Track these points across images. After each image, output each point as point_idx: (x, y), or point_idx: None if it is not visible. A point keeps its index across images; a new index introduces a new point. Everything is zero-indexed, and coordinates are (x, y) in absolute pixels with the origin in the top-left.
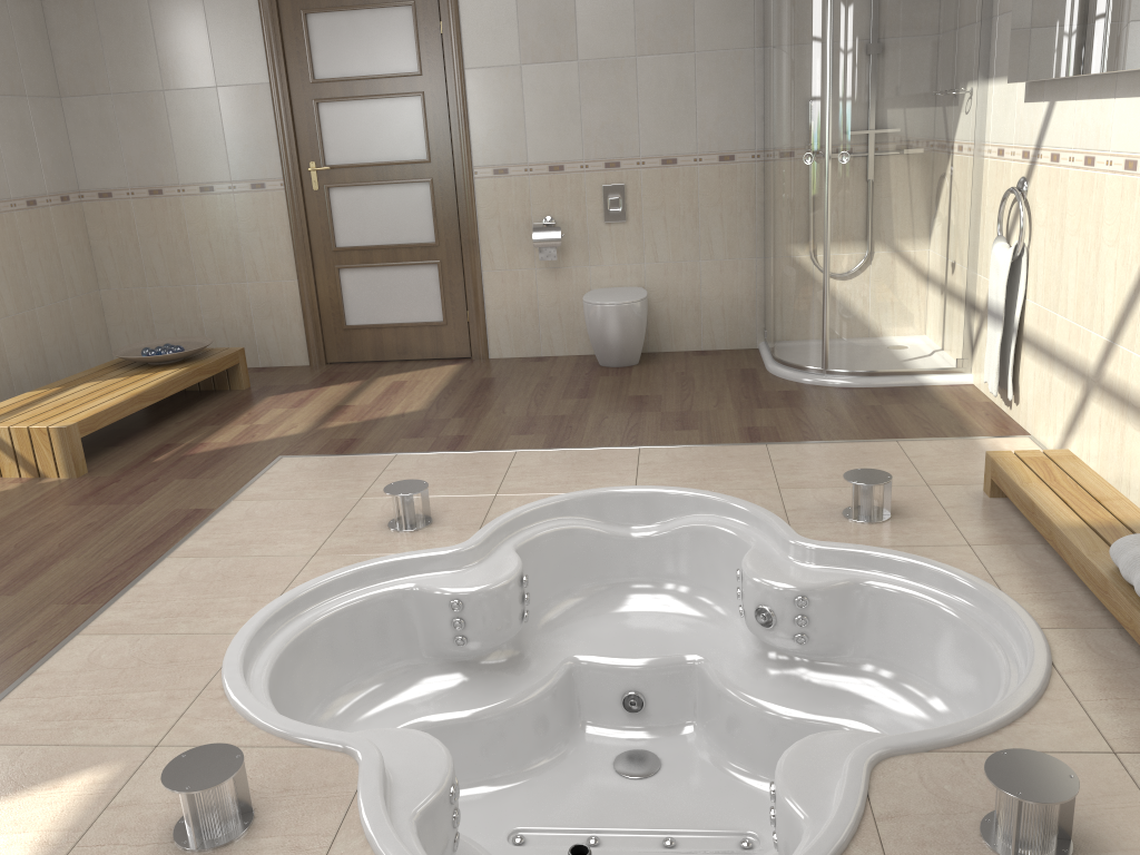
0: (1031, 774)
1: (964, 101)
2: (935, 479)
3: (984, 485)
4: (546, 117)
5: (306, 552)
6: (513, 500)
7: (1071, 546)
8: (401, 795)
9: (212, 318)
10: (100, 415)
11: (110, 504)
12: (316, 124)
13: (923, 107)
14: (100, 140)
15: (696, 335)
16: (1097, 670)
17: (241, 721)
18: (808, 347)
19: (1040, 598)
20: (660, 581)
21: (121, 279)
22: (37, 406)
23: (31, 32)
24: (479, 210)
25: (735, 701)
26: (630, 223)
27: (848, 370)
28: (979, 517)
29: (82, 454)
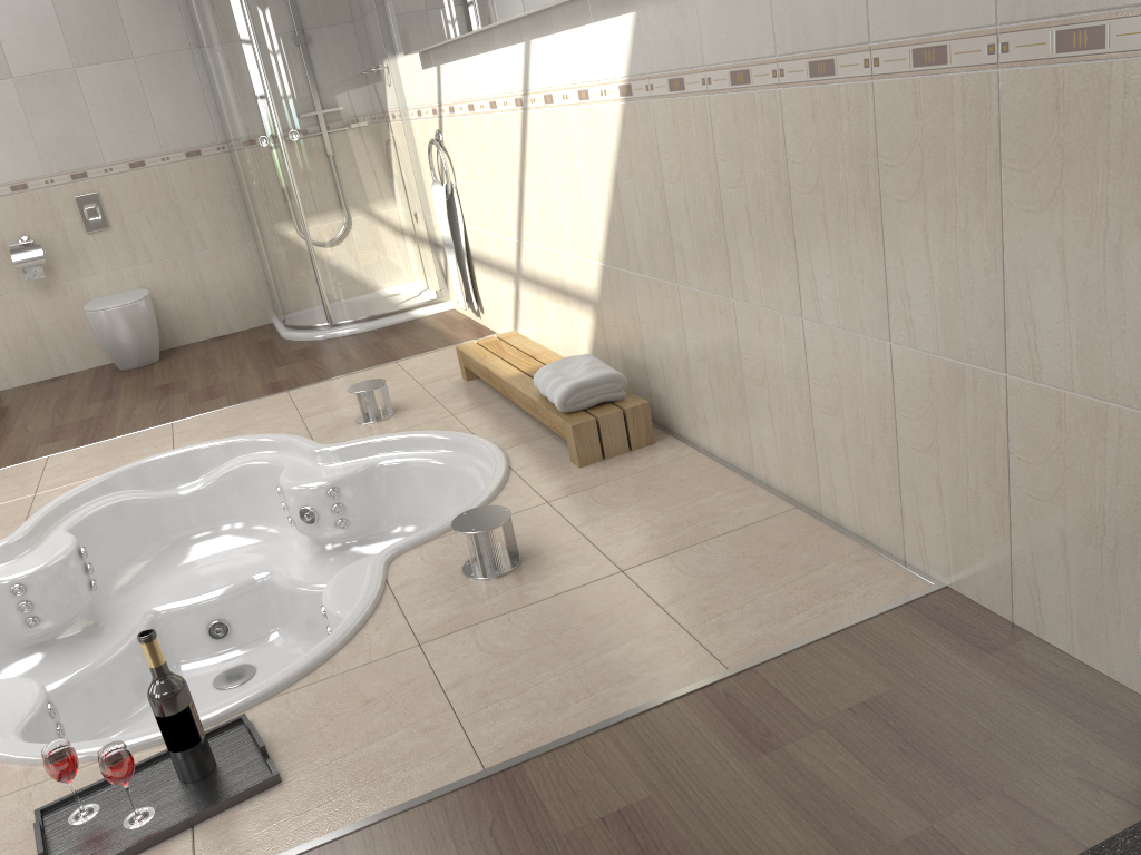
0: (481, 518)
1: (382, 75)
2: (427, 380)
3: (462, 373)
4: None
5: None
6: (55, 493)
7: (513, 388)
8: None
9: None
10: None
11: None
12: None
13: (349, 84)
14: None
15: (211, 323)
16: (539, 462)
17: None
18: (312, 308)
19: (502, 432)
20: (220, 527)
21: None
22: None
23: None
24: None
25: (304, 593)
26: (114, 229)
27: (351, 319)
28: (460, 395)
29: None
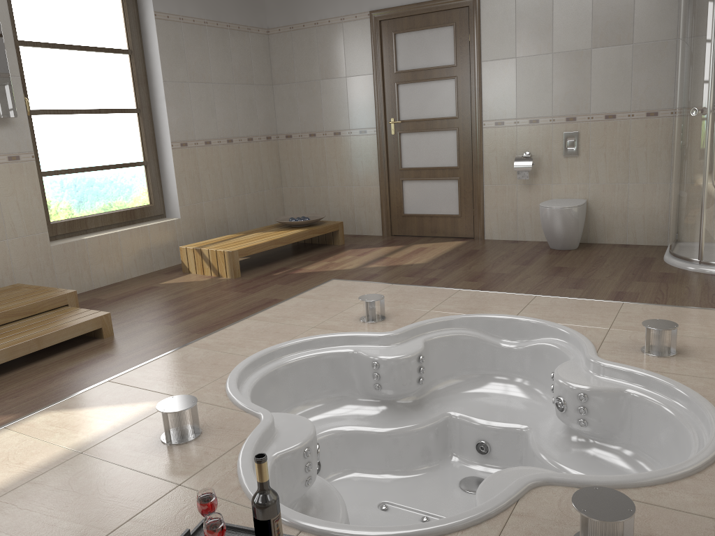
0: (603, 503)
1: None
2: None
3: None
4: (529, 89)
5: (310, 325)
6: (437, 314)
7: None
8: (275, 444)
9: (334, 205)
10: (251, 248)
11: (239, 292)
12: (396, 96)
13: None
14: (288, 107)
15: (623, 234)
16: None
17: (224, 395)
18: (689, 244)
19: None
20: (522, 378)
21: (292, 182)
22: (227, 241)
23: (260, 52)
24: (484, 147)
25: (537, 457)
26: (581, 157)
27: None
28: None
29: (239, 267)
